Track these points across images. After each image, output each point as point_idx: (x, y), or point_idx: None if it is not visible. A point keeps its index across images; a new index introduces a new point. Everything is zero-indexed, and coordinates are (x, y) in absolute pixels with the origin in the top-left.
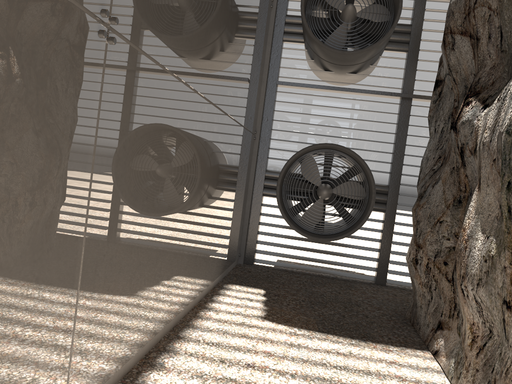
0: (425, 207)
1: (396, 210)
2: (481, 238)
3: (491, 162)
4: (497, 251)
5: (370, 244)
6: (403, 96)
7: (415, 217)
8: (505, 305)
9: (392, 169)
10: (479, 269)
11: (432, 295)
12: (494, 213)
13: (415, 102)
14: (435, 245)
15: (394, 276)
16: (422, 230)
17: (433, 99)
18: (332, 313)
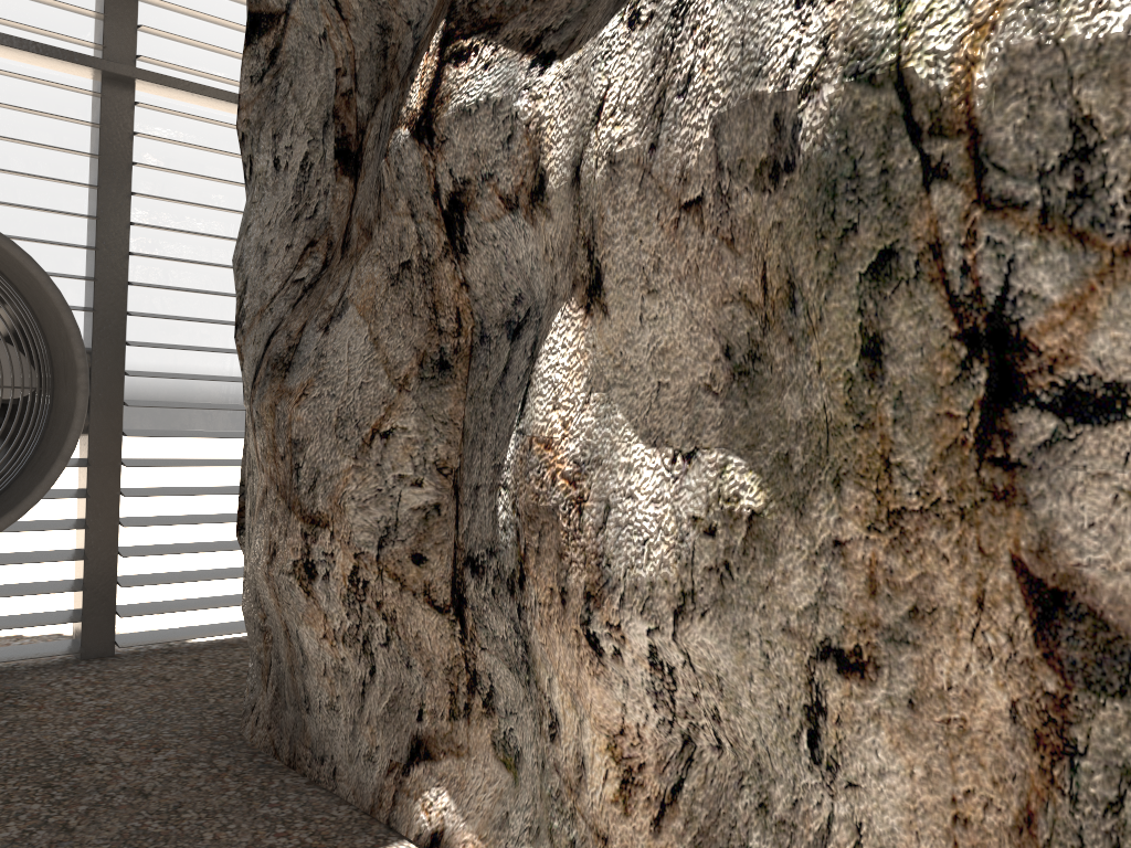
0: (317, 394)
1: (122, 422)
2: (655, 463)
3: (671, 213)
4: (772, 494)
5: (47, 540)
6: (112, 69)
7: (278, 432)
8: (830, 664)
9: (98, 299)
10: (680, 561)
11: (376, 663)
12: (685, 379)
13: (142, 97)
14: (377, 510)
15: (136, 621)
16: (320, 469)
17: (249, 72)
18: (19, 835)
